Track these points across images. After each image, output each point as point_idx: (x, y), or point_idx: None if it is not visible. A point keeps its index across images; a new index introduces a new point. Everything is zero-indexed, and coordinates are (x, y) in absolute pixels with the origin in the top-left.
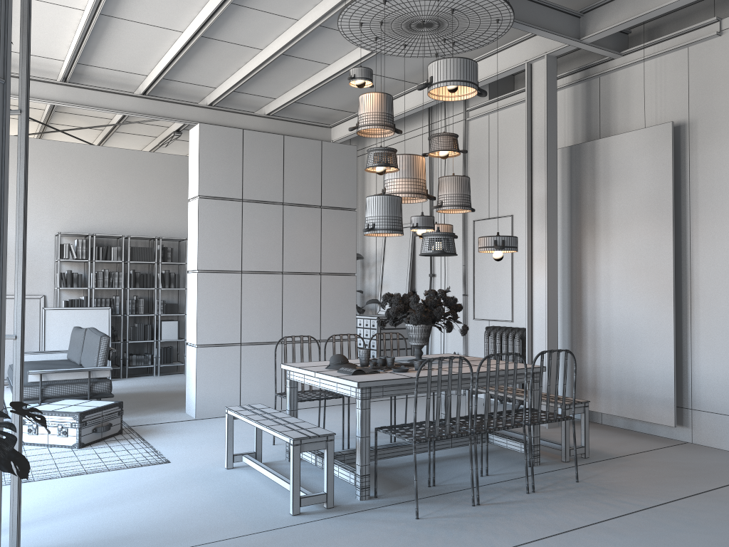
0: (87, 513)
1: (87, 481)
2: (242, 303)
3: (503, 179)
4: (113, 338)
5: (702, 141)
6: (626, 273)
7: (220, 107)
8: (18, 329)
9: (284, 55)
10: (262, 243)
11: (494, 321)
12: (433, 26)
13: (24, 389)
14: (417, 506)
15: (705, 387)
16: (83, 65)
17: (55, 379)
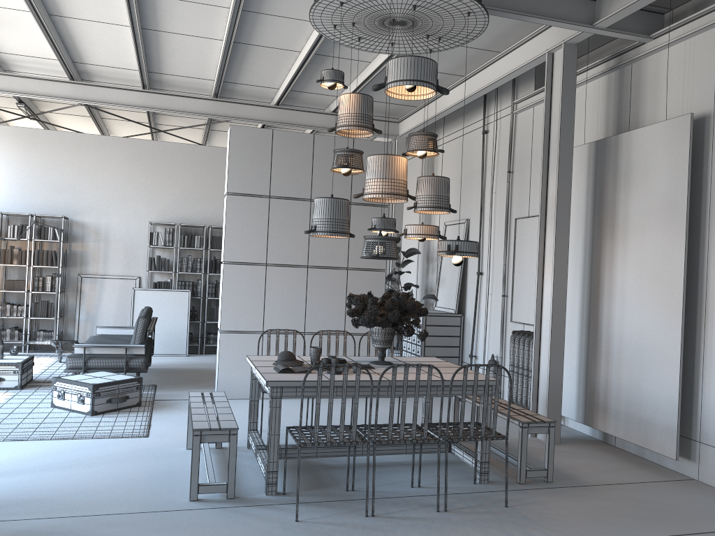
0: (32, 474)
1: (64, 446)
2: (266, 293)
3: None
4: (193, 318)
5: None
6: (639, 282)
7: (292, 106)
8: None
9: (323, 56)
10: (288, 238)
11: (528, 325)
12: (407, 23)
13: (71, 360)
14: (297, 508)
15: (714, 418)
16: (158, 74)
17: (97, 352)
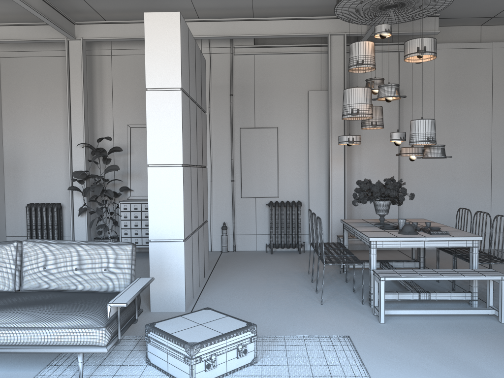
0: (491, 373)
1: (391, 367)
2: (191, 195)
3: (268, 102)
4: None
5: (406, 101)
6: (371, 166)
7: None
8: None
9: None
10: (193, 139)
11: (260, 198)
12: (391, 8)
13: (109, 330)
14: None
15: None
16: None
17: (120, 306)
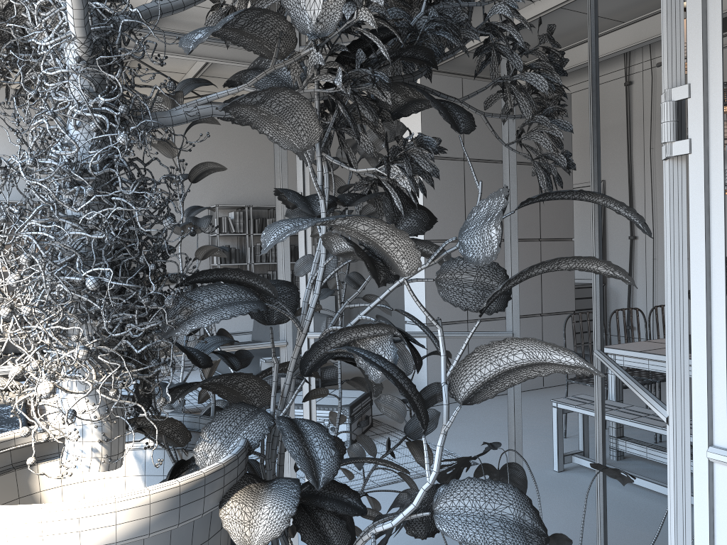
0: None
1: None
2: None
3: None
4: None
5: None
6: None
7: None
8: (516, 324)
9: None
10: None
11: None
12: None
13: None
14: None
15: None
16: None
17: None
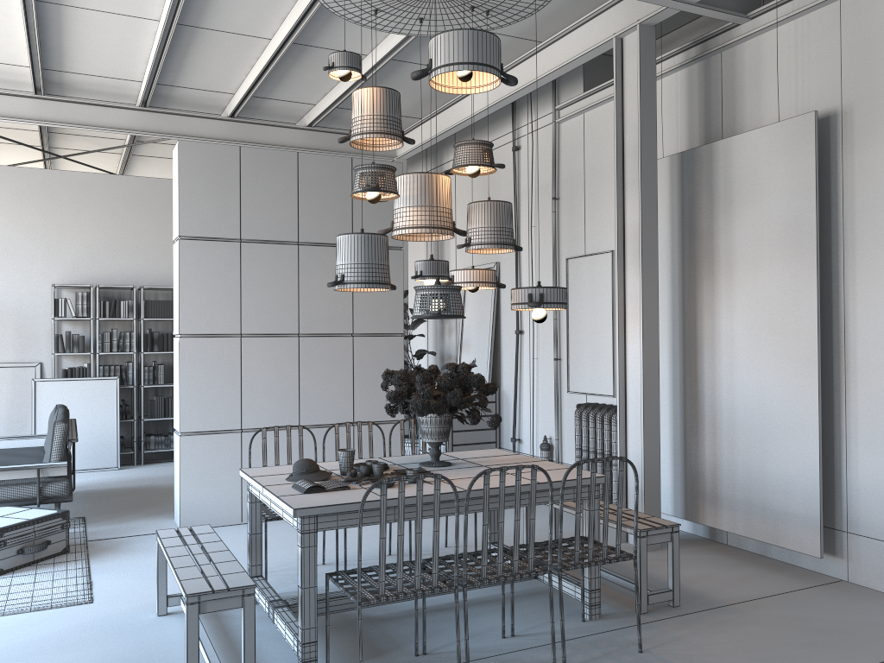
0: None
1: None
2: (242, 376)
3: (602, 202)
4: (125, 415)
5: (860, 138)
6: (754, 332)
7: (250, 118)
8: None
9: (302, 46)
10: (269, 297)
11: (592, 395)
12: None
13: None
14: None
15: (866, 501)
16: (58, 72)
17: None
